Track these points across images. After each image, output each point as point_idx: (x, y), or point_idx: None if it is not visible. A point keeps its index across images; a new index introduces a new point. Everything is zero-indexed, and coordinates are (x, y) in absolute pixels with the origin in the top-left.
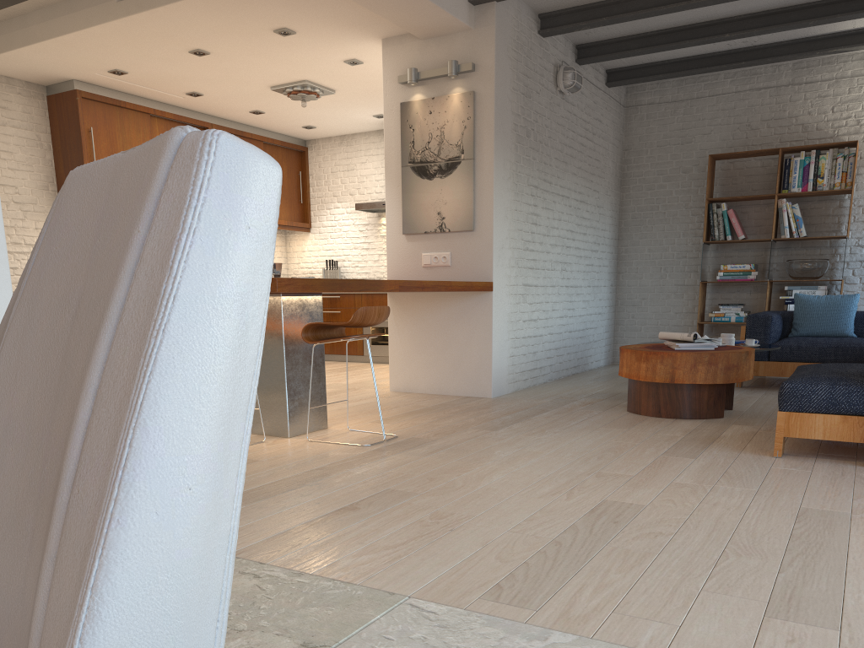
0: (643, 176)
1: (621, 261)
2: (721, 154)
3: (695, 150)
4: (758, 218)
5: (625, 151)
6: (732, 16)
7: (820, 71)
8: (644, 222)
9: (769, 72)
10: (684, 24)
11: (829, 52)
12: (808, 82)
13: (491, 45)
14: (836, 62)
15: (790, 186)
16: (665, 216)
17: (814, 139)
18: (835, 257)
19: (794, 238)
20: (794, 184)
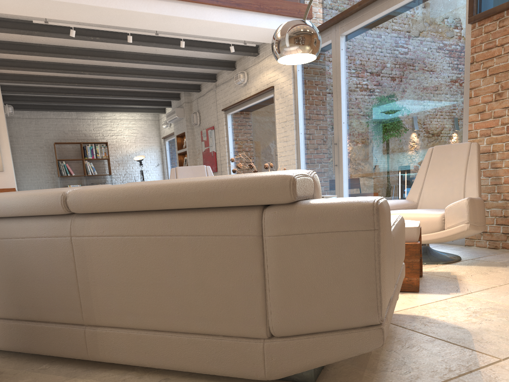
0: (21, 148)
1: (18, 184)
2: (59, 142)
3: (43, 139)
4: (75, 167)
5: (10, 136)
6: (68, 97)
7: (86, 115)
8: (26, 167)
9: (68, 113)
10: (50, 96)
11: (94, 112)
12: (83, 119)
13: (0, 98)
14: (91, 113)
15: (88, 156)
16: (35, 165)
17: (89, 139)
18: (106, 182)
19: (94, 175)
20: (89, 155)
